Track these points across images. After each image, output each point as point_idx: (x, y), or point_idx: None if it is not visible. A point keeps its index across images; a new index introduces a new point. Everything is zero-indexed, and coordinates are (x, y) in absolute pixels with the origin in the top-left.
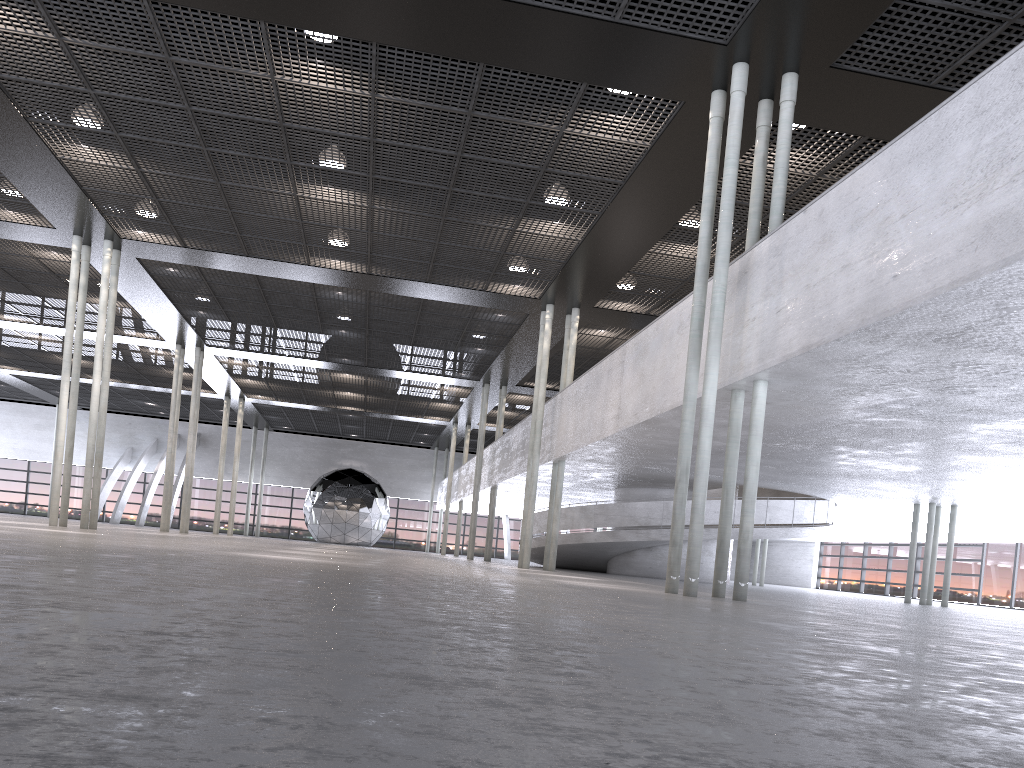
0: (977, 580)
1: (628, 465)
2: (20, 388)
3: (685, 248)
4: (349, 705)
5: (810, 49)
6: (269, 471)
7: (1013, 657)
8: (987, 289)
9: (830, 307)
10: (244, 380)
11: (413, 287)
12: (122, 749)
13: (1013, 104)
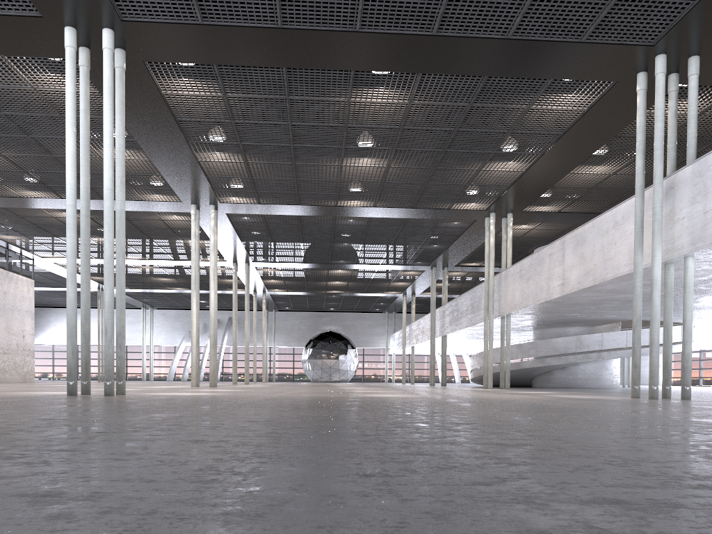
0: None
1: (555, 314)
2: None
3: (596, 168)
4: None
5: (711, 41)
6: (277, 338)
7: None
8: None
9: None
10: (269, 280)
11: (402, 212)
12: None
13: None
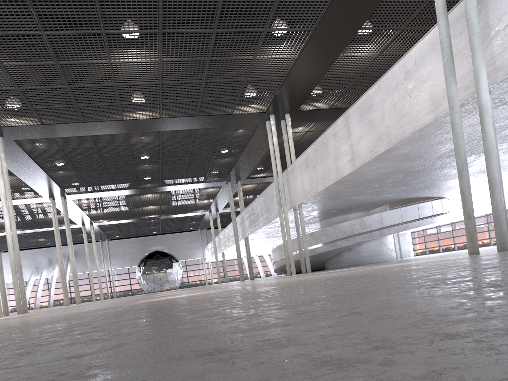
0: None
1: (341, 199)
2: None
3: (364, 47)
4: None
5: None
6: (113, 262)
7: None
8: None
9: None
10: (91, 212)
11: (188, 121)
12: None
13: None
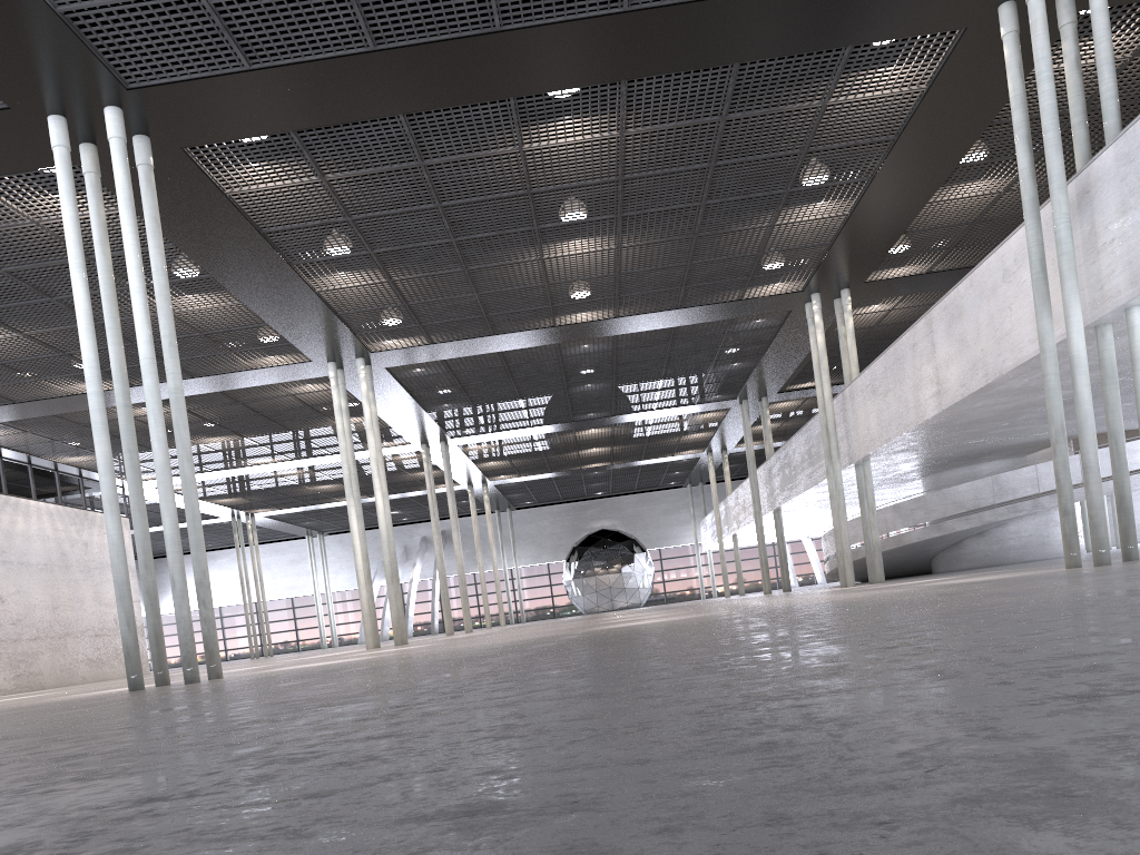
0: None
1: (945, 445)
2: (272, 528)
3: (971, 186)
4: None
5: None
6: (520, 552)
7: None
8: None
9: None
10: (487, 463)
11: (663, 318)
12: None
13: None
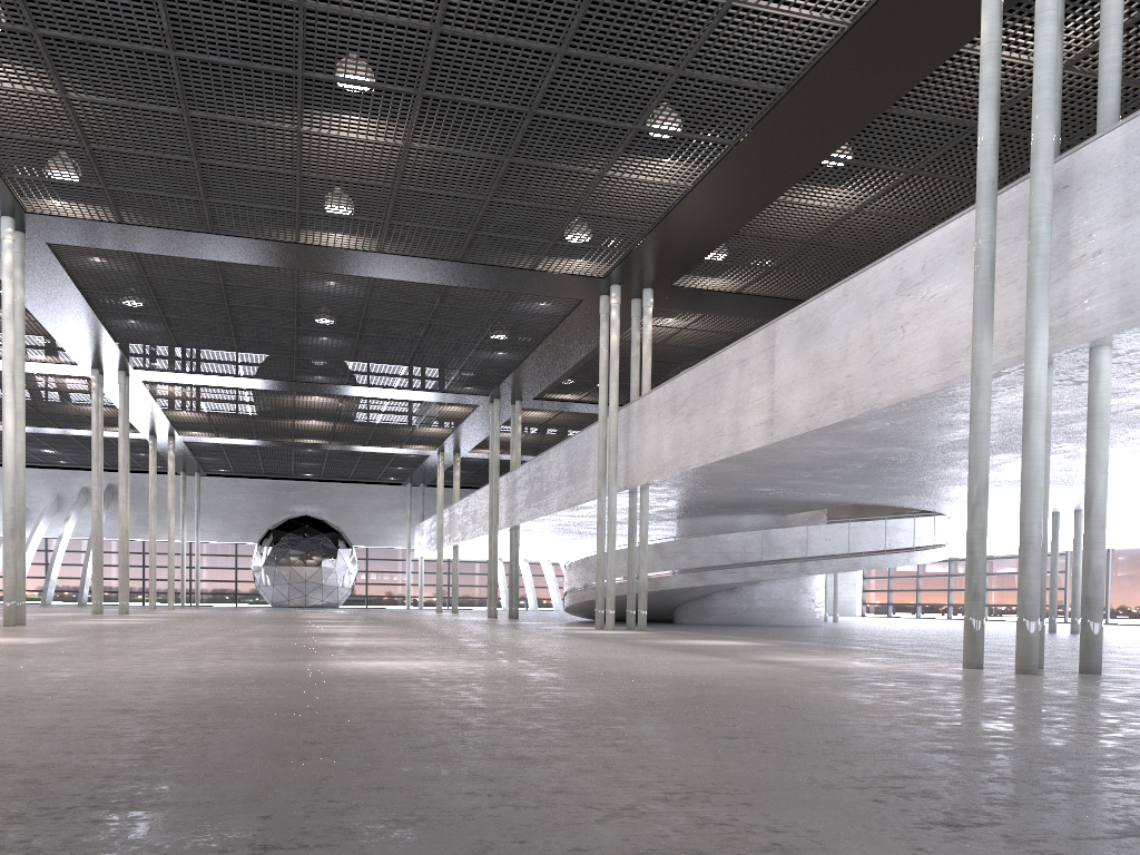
0: (1061, 594)
1: (732, 488)
2: None
3: (828, 193)
4: None
5: None
6: (205, 525)
7: None
8: None
9: None
10: (178, 413)
11: (437, 269)
12: None
13: None
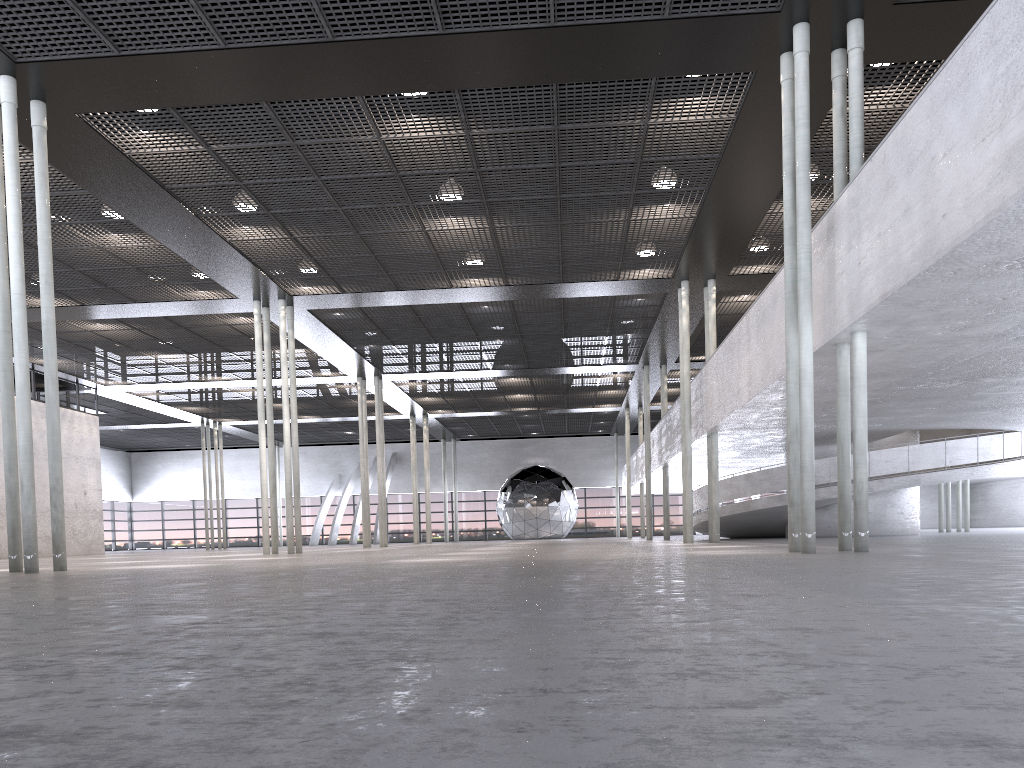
0: None
1: (782, 427)
2: (241, 436)
3: None
4: (244, 649)
5: None
6: (461, 479)
7: (1004, 579)
8: (1023, 216)
9: (898, 253)
10: (423, 399)
11: (550, 289)
12: (82, 671)
13: (1018, 31)
